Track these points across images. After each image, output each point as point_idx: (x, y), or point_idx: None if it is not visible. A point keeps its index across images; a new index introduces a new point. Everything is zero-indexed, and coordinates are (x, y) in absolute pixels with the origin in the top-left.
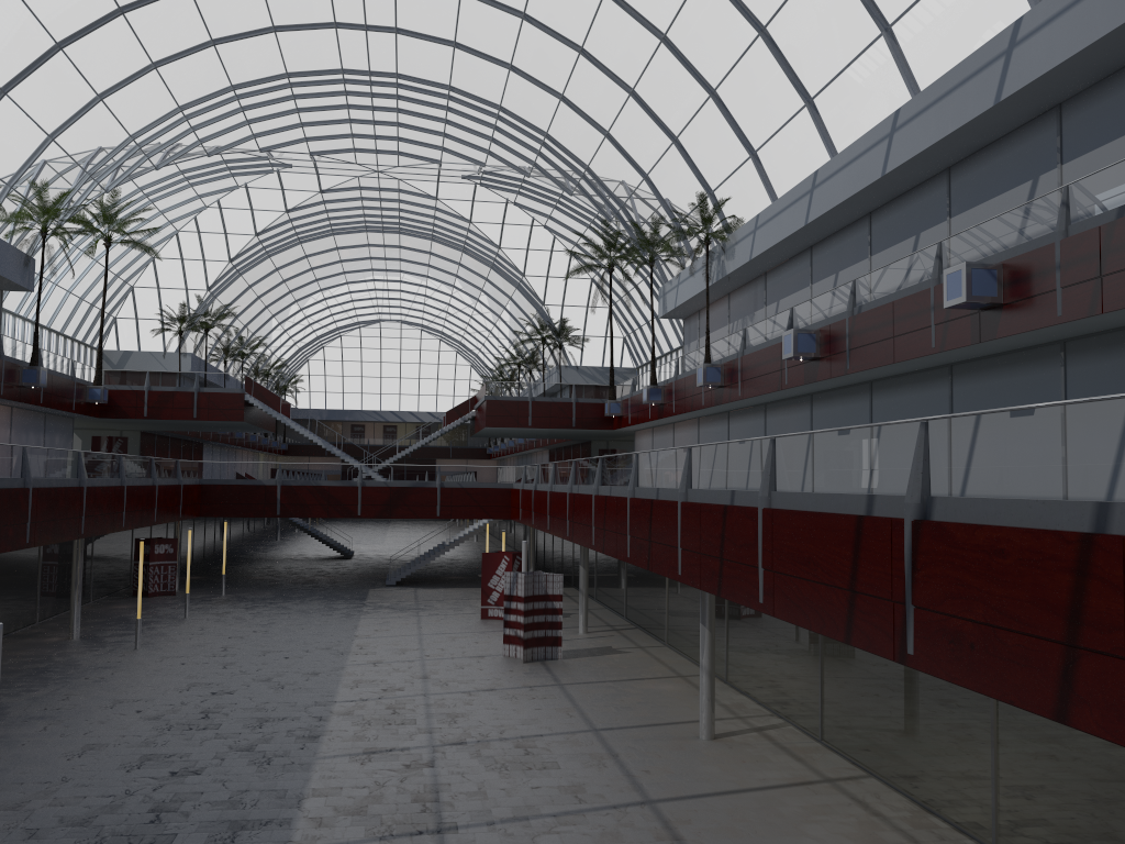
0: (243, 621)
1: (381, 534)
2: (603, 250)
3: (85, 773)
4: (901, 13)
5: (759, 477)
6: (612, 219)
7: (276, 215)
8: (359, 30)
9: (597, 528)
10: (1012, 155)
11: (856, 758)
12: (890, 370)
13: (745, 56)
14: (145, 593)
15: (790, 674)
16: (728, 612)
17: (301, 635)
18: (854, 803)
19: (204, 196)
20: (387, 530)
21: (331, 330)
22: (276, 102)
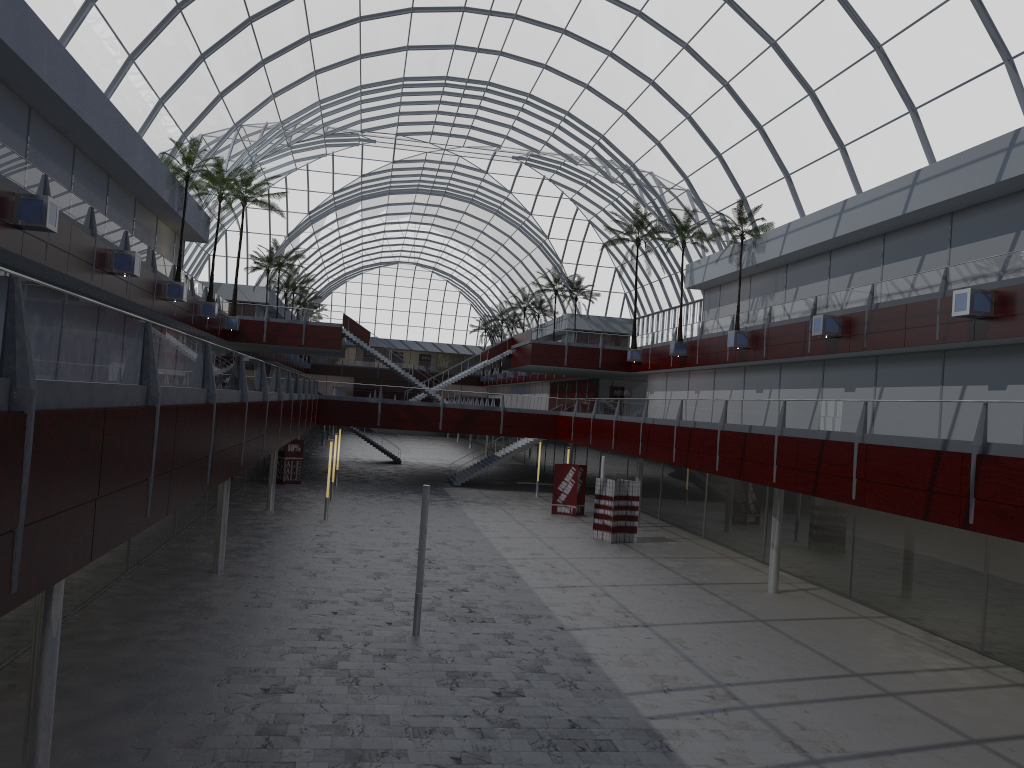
0: (376, 505)
1: (402, 445)
2: (633, 227)
3: (395, 586)
4: (926, 102)
5: (851, 424)
6: (646, 205)
7: (352, 179)
8: (472, 51)
9: (678, 449)
10: (1001, 213)
11: (878, 607)
12: (897, 350)
13: (793, 107)
14: (278, 481)
15: (824, 555)
16: (768, 514)
17: (431, 517)
18: (886, 628)
19: (299, 161)
20: (402, 442)
21: (357, 268)
22: (387, 98)
